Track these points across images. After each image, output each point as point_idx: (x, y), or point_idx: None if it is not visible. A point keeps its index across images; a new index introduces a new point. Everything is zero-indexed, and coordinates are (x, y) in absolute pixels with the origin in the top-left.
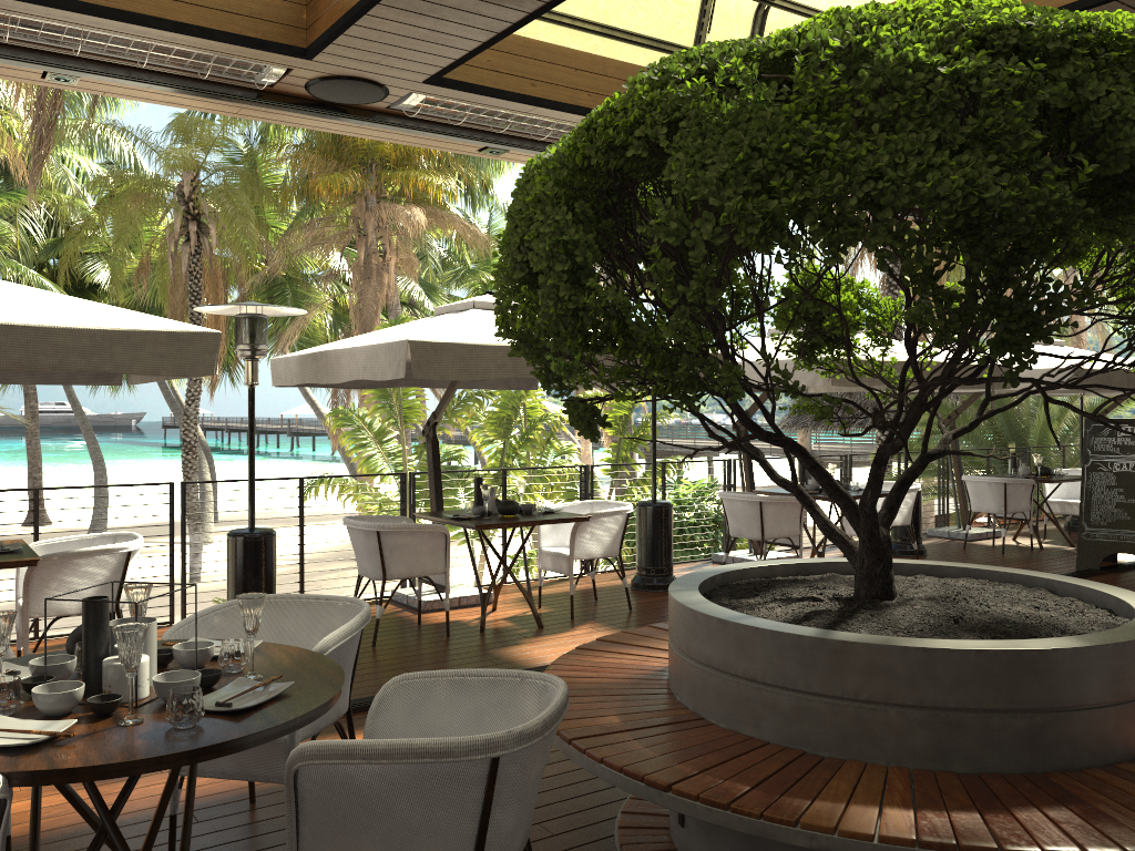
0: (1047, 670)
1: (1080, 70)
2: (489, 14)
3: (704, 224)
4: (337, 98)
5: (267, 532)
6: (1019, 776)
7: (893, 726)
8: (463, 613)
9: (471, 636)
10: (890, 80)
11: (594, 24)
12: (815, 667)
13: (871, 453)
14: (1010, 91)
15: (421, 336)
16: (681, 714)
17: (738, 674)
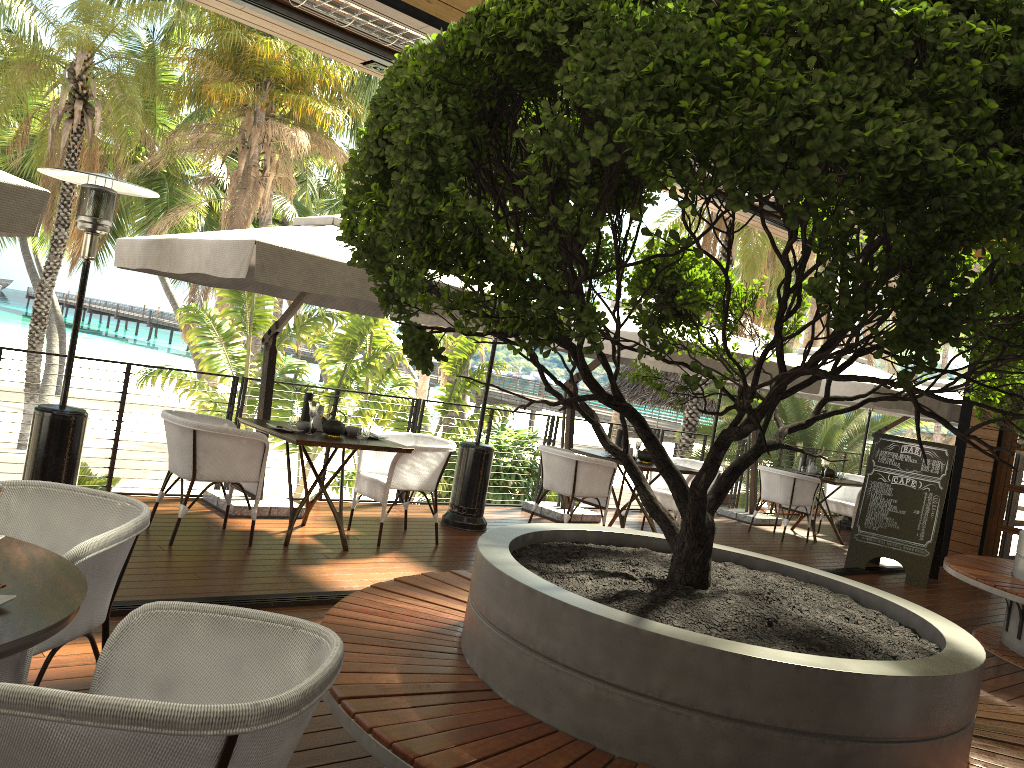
0: (865, 697)
1: None
2: None
3: (595, 137)
4: None
5: (78, 412)
6: None
7: (695, 734)
8: (272, 524)
9: (274, 549)
10: (834, 13)
11: None
12: (622, 657)
13: (682, 432)
14: (969, 48)
15: (271, 239)
16: (468, 681)
17: (537, 650)
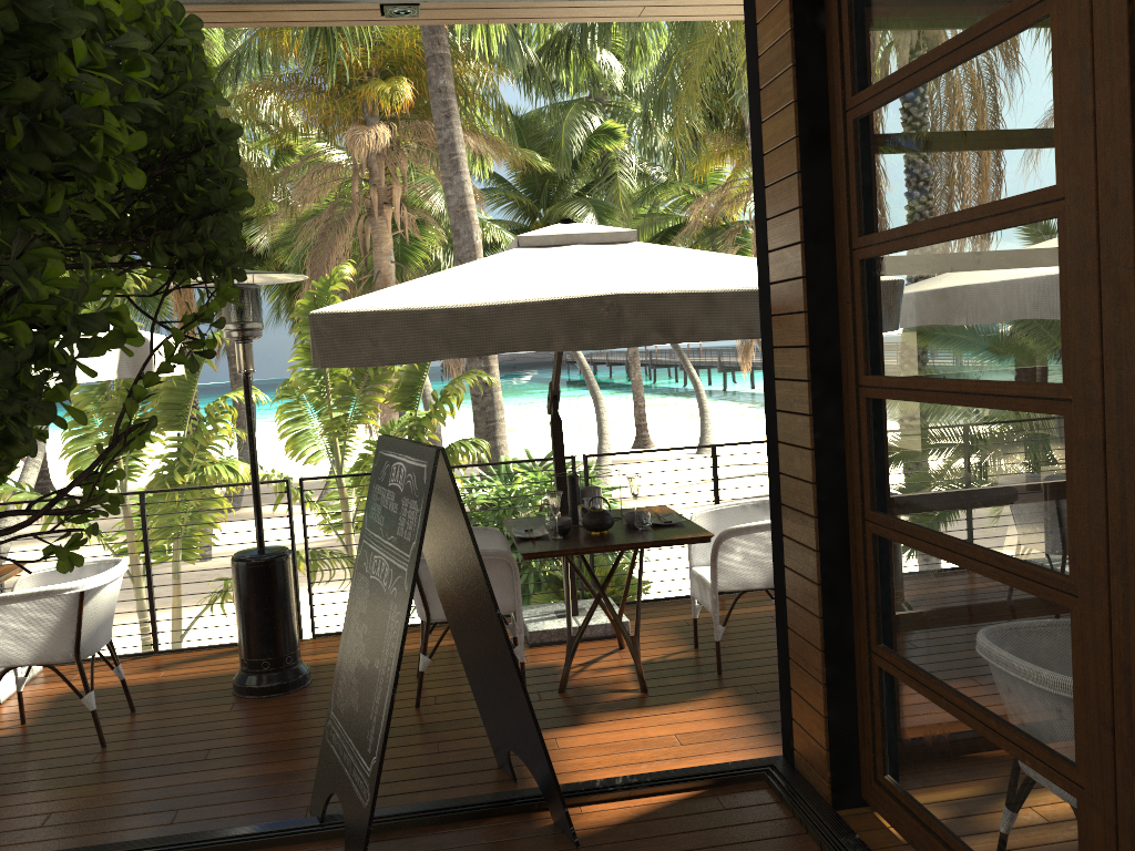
0: None
1: None
2: None
3: None
4: None
5: None
6: None
7: None
8: None
9: None
10: None
11: None
12: None
13: (358, 474)
14: None
15: None
16: None
17: None
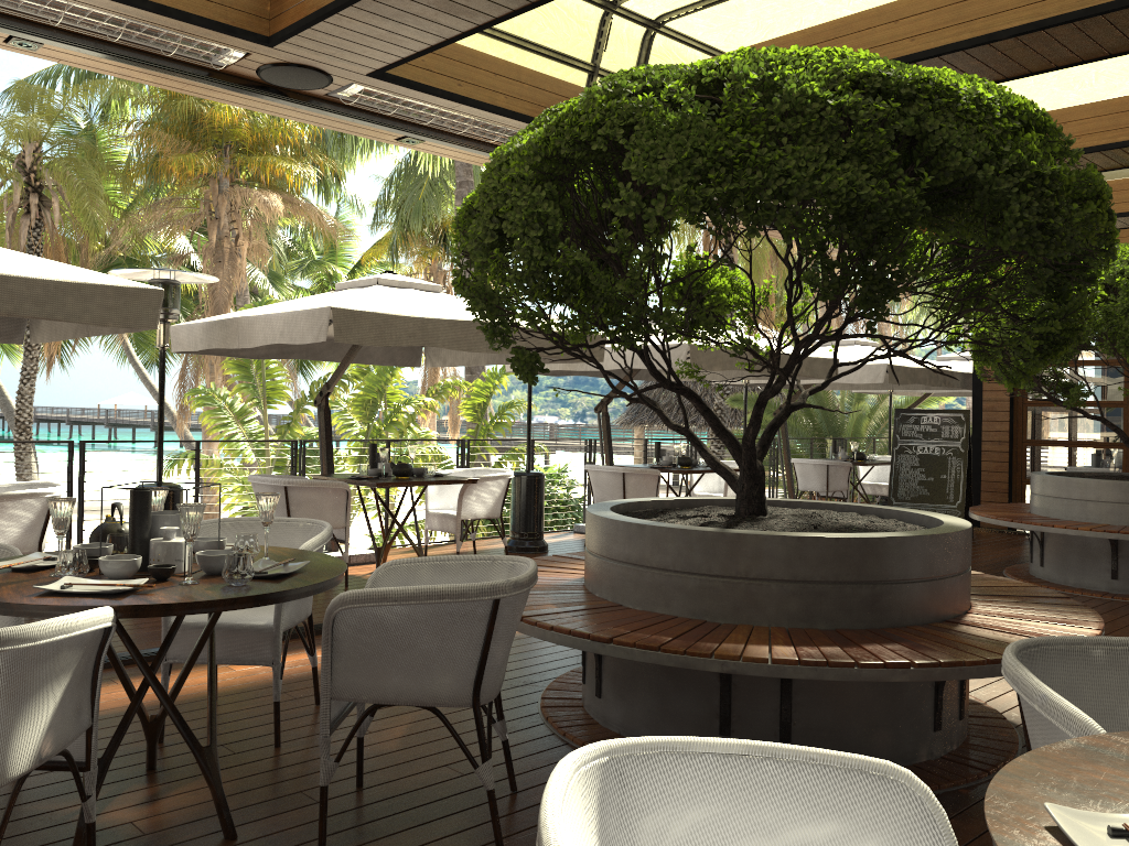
0: (885, 553)
1: (922, 110)
2: (444, 23)
3: (658, 203)
4: (284, 82)
5: (176, 487)
6: (863, 630)
7: (774, 596)
8: (355, 569)
9: None
10: (793, 106)
11: (510, 36)
12: (715, 555)
13: (713, 438)
14: (877, 121)
15: (341, 304)
16: (603, 603)
17: (653, 566)
